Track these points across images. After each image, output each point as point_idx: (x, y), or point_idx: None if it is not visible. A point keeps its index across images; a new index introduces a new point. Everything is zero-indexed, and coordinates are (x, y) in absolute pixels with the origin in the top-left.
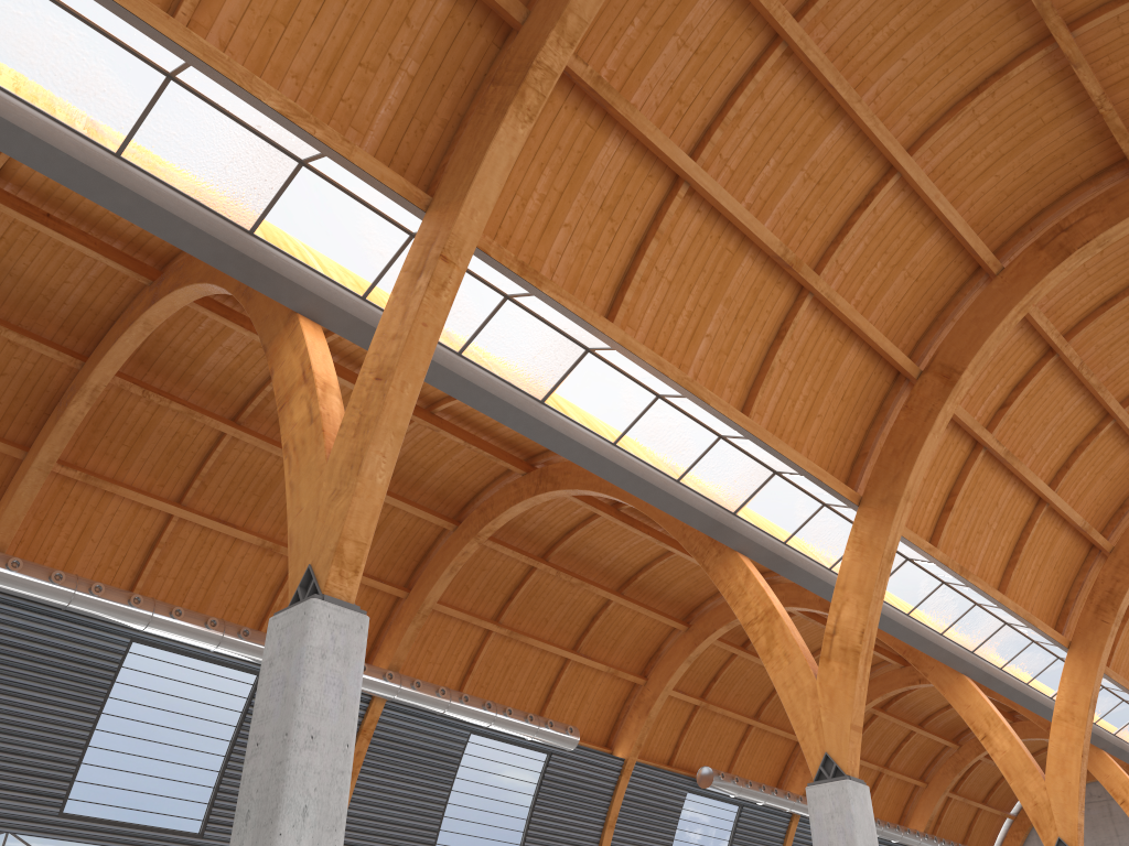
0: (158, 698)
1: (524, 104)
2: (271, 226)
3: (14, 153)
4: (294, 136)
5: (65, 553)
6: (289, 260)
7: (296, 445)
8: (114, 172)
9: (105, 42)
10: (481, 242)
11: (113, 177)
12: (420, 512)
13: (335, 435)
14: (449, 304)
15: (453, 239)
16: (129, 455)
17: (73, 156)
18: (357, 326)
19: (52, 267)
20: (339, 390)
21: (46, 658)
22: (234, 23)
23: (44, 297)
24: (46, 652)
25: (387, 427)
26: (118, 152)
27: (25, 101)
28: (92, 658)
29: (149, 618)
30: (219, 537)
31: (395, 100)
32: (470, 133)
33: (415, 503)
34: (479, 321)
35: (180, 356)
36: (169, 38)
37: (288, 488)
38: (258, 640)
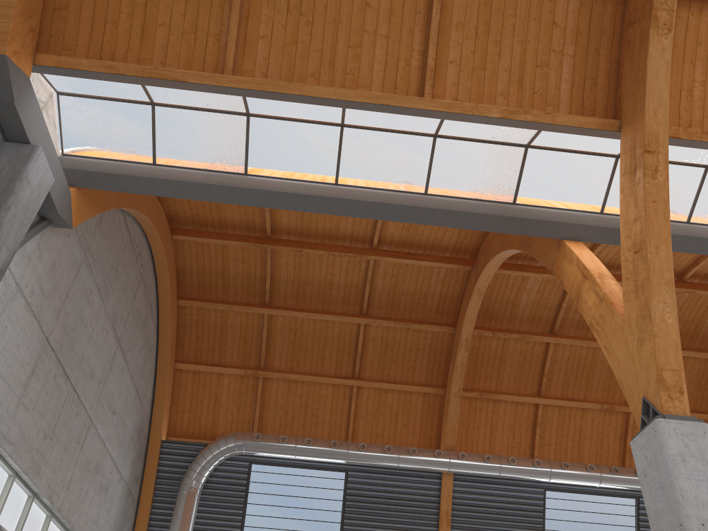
0: (575, 526)
1: (659, 23)
2: (524, 193)
3: (377, 216)
4: (515, 131)
5: (486, 443)
6: (543, 209)
7: (597, 321)
8: (427, 203)
9: (396, 136)
10: (670, 133)
11: (427, 206)
12: (706, 355)
13: (622, 304)
14: (666, 180)
15: (648, 136)
16: (499, 374)
17: (404, 204)
18: (605, 232)
19: (420, 281)
20: (611, 275)
21: (500, 510)
22: (455, 84)
23: (422, 299)
24: (498, 507)
25: (658, 282)
26: (425, 192)
27: (372, 187)
28: (525, 505)
29: (549, 472)
30: (572, 410)
31: (568, 75)
32: (628, 66)
33: (699, 350)
34: (692, 193)
35: (504, 305)
36: (424, 109)
37: (604, 350)
38: (626, 473)
